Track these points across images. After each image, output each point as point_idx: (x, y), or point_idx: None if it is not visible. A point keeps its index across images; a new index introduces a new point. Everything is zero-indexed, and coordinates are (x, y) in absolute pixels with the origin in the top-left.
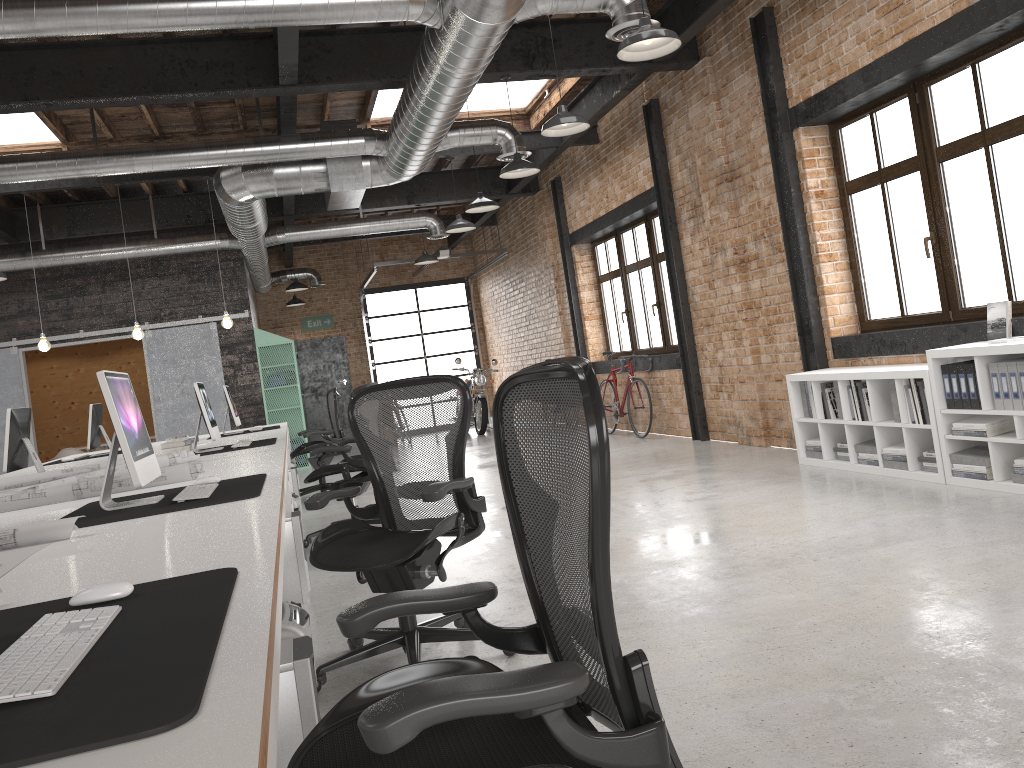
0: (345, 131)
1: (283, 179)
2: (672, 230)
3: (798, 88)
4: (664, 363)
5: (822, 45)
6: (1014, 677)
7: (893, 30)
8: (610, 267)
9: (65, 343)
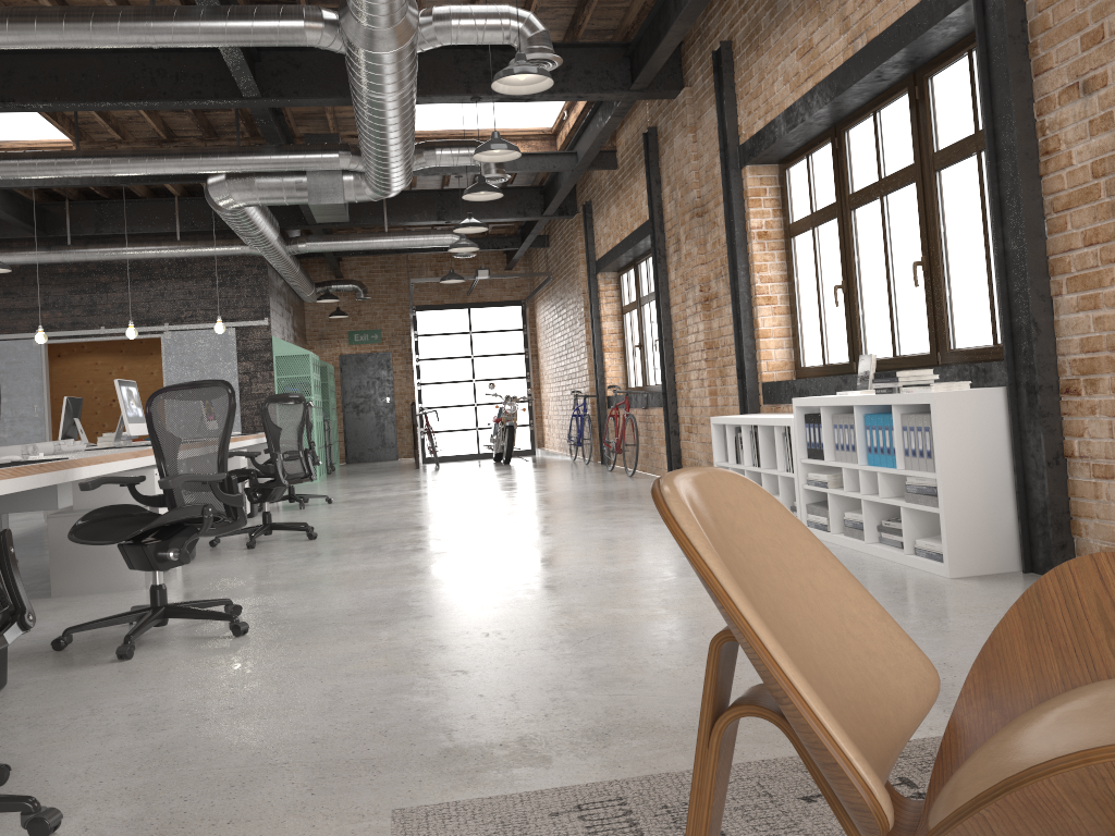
0: (320, 145)
1: (265, 189)
2: (660, 263)
3: (746, 125)
4: (655, 400)
5: (762, 83)
6: (570, 678)
7: (806, 73)
8: (630, 298)
9: (86, 338)
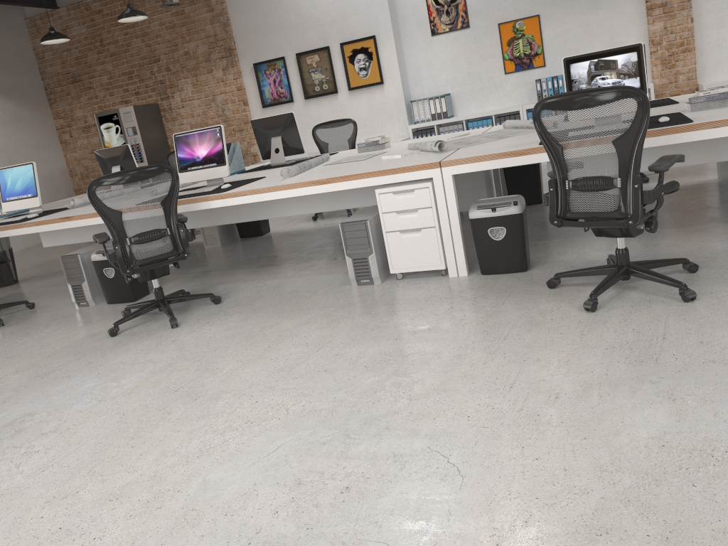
0: None
1: None
2: None
3: None
4: None
5: None
6: None
7: None
8: None
9: None
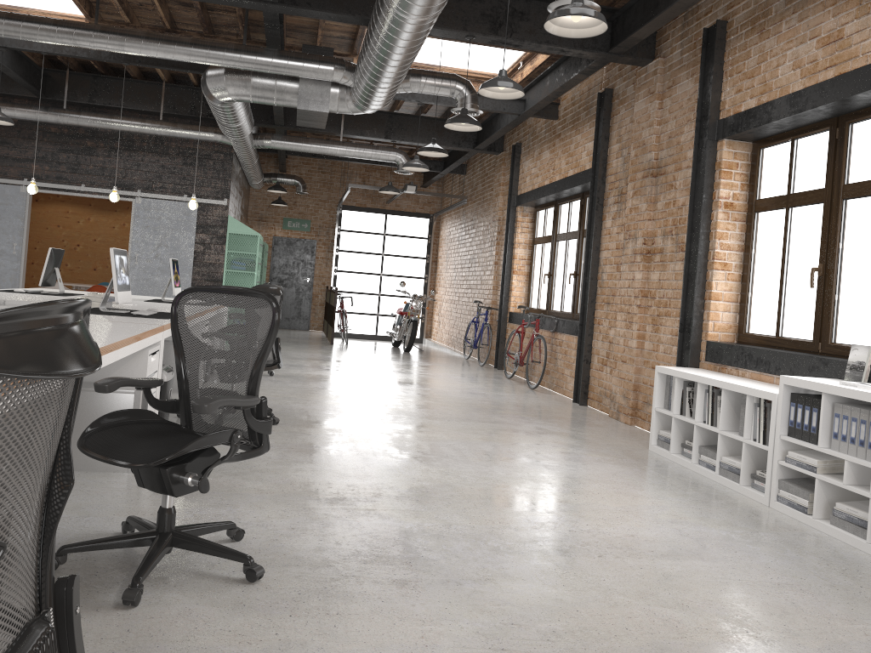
0: (318, 56)
1: (259, 88)
2: (597, 210)
3: (731, 102)
4: (566, 328)
5: (761, 65)
6: None
7: (828, 62)
8: (545, 232)
9: (67, 192)
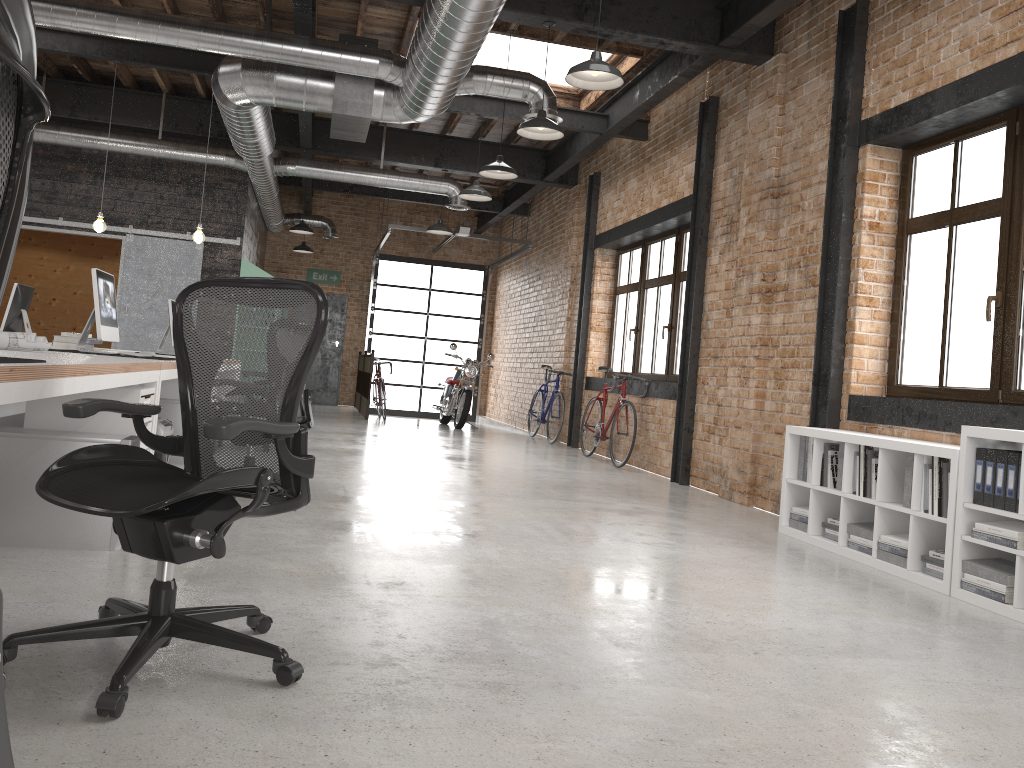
0: (360, 46)
1: (284, 88)
2: (701, 244)
3: (877, 98)
4: (660, 391)
5: (917, 49)
6: None
7: (1008, 36)
8: (630, 279)
9: (41, 227)
